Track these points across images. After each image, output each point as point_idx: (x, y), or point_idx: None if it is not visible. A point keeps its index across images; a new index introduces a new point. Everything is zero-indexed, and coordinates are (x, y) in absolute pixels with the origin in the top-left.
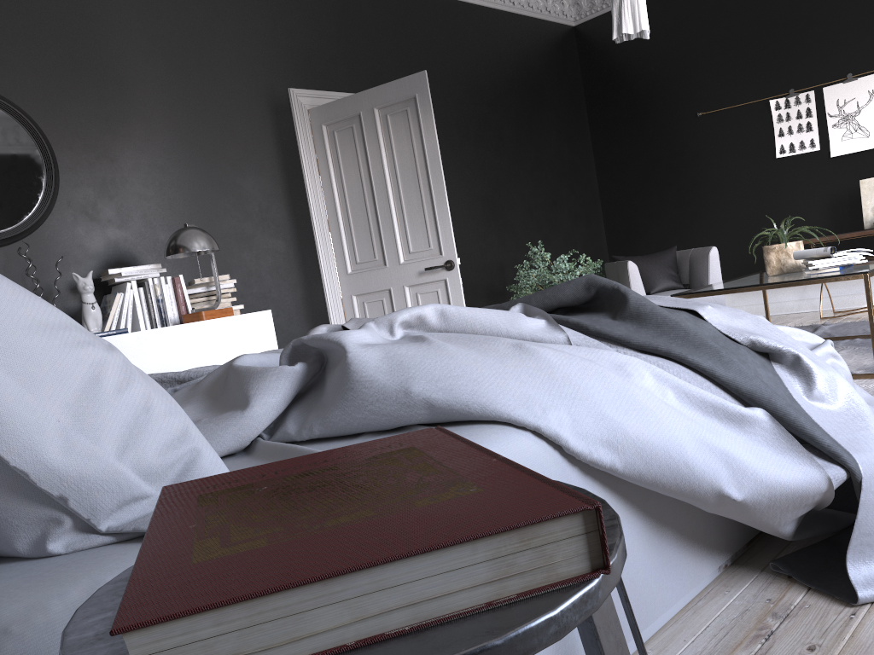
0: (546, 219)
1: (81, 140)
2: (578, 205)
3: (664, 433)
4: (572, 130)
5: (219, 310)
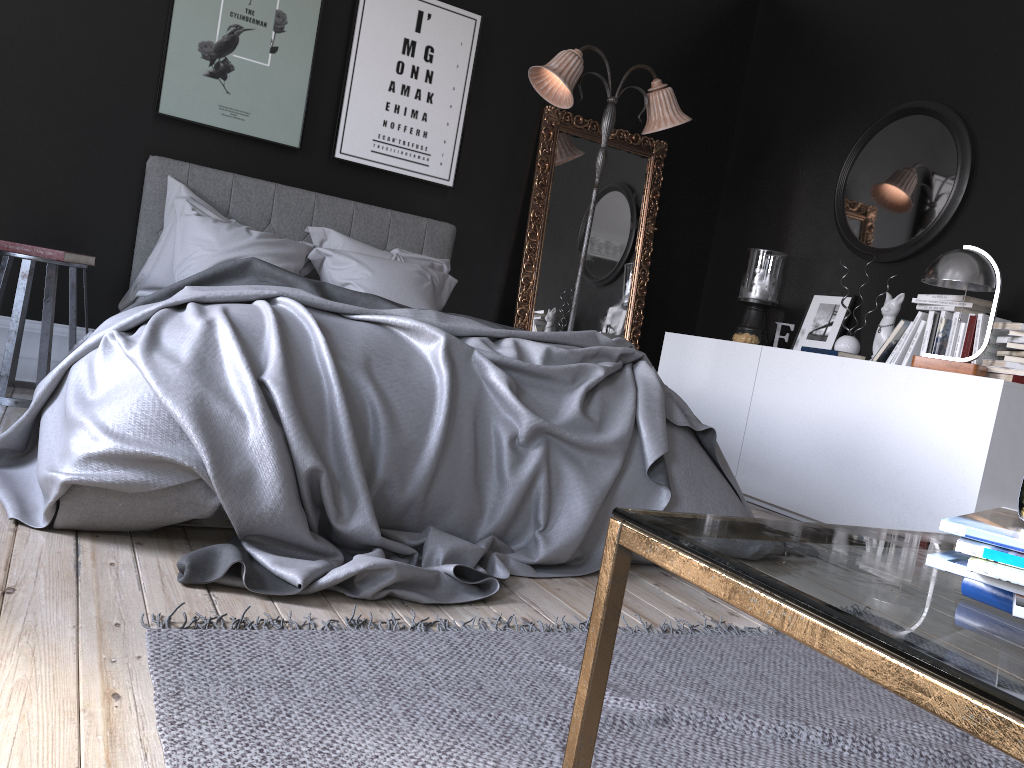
0: None
1: (1011, 144)
2: None
3: None
4: None
5: (944, 362)
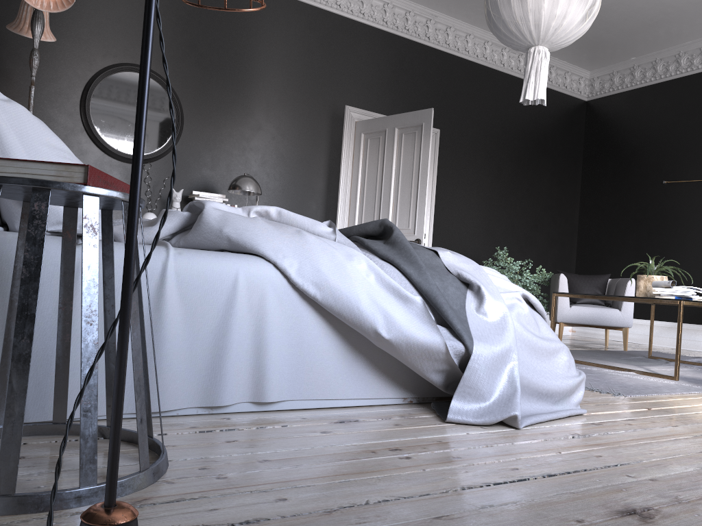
0: (525, 236)
1: (202, 112)
2: (556, 232)
3: (351, 289)
4: (565, 176)
5: None
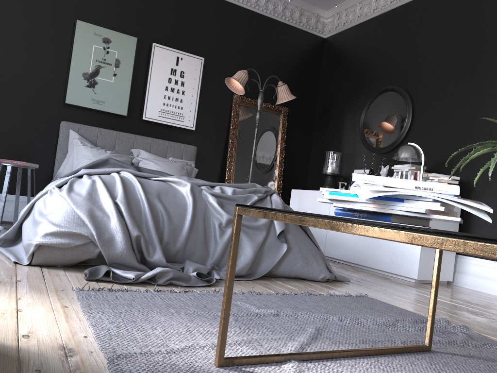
0: None
1: (426, 101)
2: None
3: None
4: None
5: None
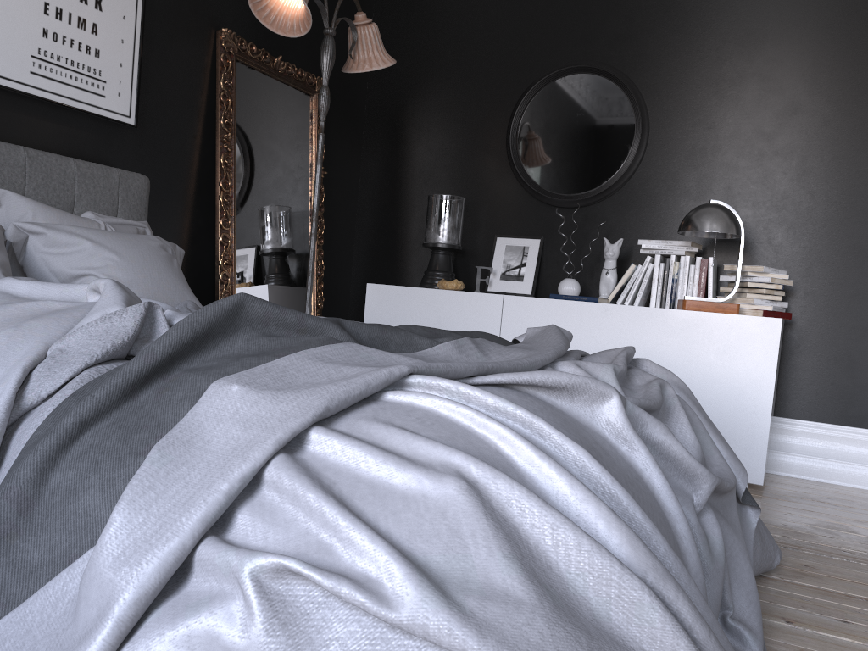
0: None
1: (682, 107)
2: None
3: None
4: None
5: (713, 304)
